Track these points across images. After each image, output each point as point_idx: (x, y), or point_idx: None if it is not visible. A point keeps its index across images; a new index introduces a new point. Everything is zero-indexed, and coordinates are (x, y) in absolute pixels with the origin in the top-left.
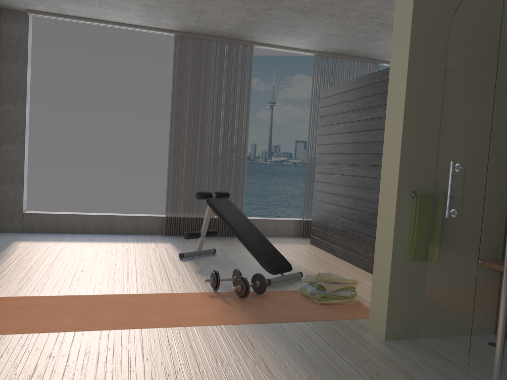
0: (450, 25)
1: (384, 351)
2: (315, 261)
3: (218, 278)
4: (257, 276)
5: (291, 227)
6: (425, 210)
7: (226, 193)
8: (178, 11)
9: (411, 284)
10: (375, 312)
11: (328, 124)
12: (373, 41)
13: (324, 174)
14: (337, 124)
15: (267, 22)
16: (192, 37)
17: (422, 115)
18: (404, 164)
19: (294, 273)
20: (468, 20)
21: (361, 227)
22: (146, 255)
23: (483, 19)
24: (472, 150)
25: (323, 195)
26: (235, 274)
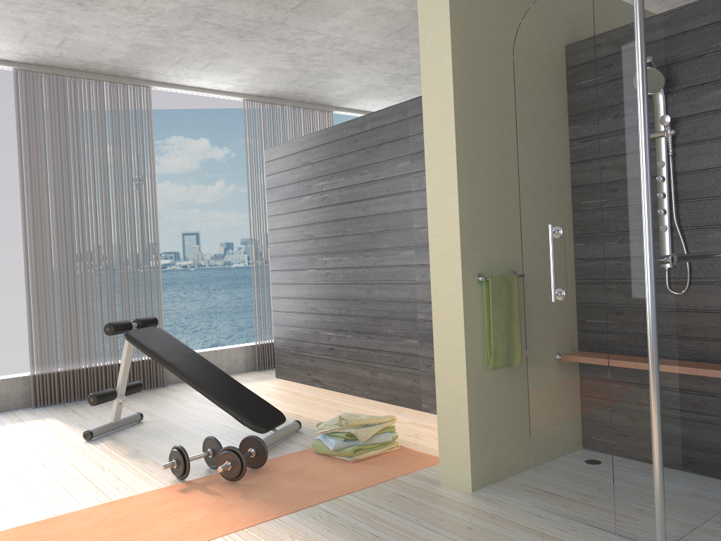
0: (515, 43)
1: (483, 507)
2: (300, 401)
3: (187, 458)
4: (250, 441)
5: (240, 358)
6: (498, 297)
7: (153, 319)
8: (27, 28)
9: (492, 404)
10: (448, 454)
11: (284, 198)
12: (330, 78)
13: (287, 272)
14: (300, 198)
15: (180, 49)
16: (47, 73)
17: (477, 167)
18: (465, 237)
19: (290, 424)
20: (542, 35)
21: (360, 340)
22: (20, 448)
23: (565, 33)
24: (576, 206)
25: (289, 302)
26: (210, 445)
